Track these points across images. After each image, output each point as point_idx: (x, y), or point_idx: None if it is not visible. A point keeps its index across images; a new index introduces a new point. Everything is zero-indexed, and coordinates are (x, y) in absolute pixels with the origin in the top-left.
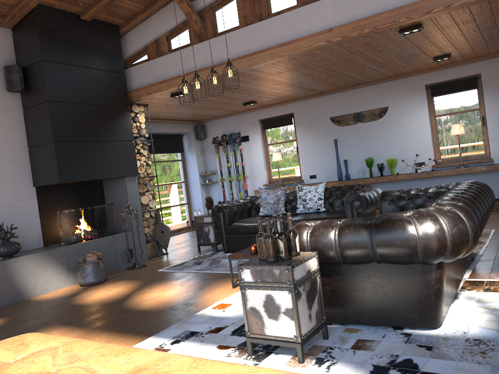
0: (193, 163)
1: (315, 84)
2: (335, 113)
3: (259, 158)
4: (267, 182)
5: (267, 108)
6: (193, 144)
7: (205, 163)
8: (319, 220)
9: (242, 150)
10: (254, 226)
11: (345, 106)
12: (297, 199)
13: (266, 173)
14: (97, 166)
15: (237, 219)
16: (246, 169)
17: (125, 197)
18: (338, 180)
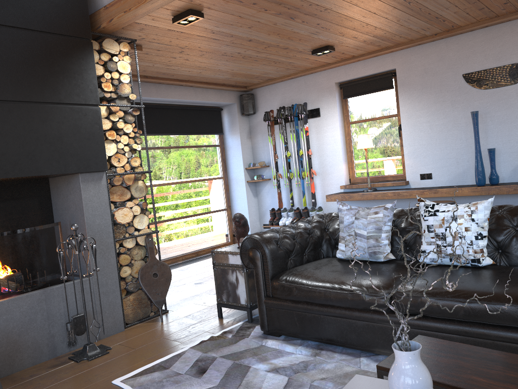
0: (236, 150)
1: (448, 4)
2: (472, 67)
3: (336, 143)
4: (346, 183)
5: (351, 63)
6: (237, 122)
7: (254, 151)
8: (497, 302)
9: (310, 131)
10: (325, 290)
11: (494, 53)
12: (424, 232)
13: (346, 167)
14: (7, 152)
15: (292, 264)
16: (314, 160)
17: (80, 212)
18: (478, 184)
